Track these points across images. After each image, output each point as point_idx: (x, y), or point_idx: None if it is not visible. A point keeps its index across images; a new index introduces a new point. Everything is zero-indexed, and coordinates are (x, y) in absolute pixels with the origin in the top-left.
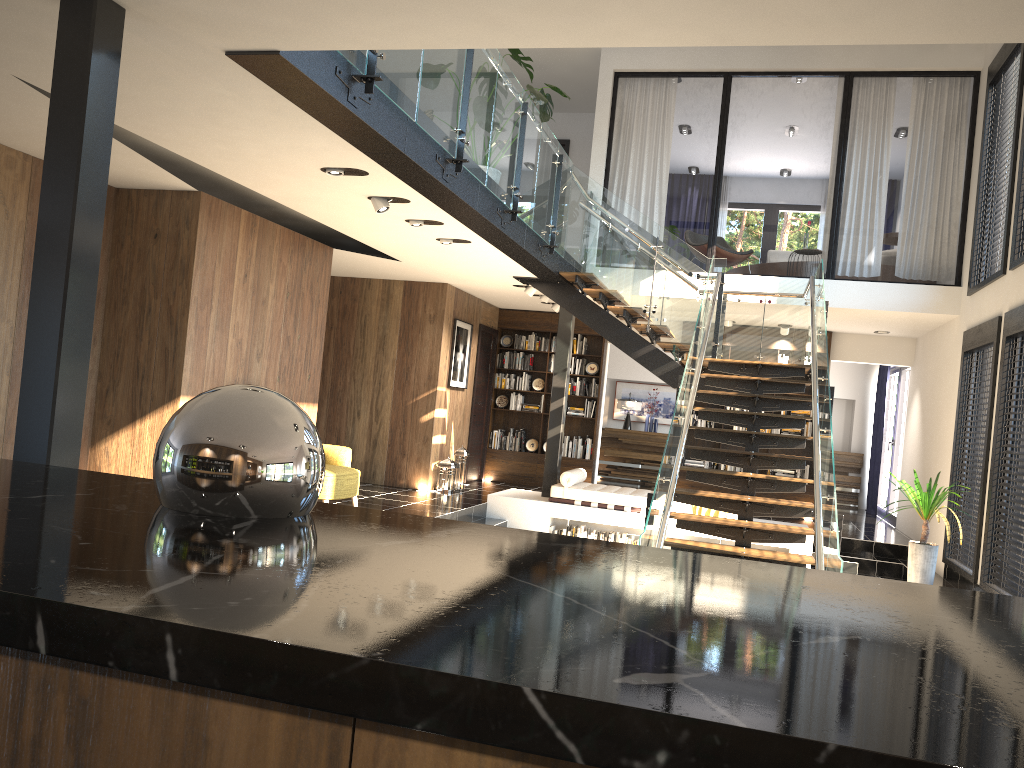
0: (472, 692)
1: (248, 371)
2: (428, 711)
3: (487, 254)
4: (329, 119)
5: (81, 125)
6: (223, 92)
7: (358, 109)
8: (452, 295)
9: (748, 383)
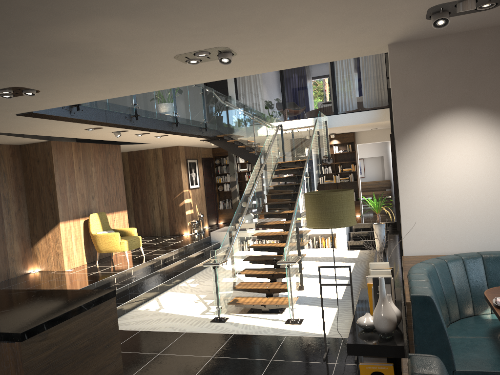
0: None
1: (89, 205)
2: None
3: (180, 136)
4: (69, 120)
5: None
6: (27, 121)
7: (77, 116)
8: (183, 150)
9: (296, 170)
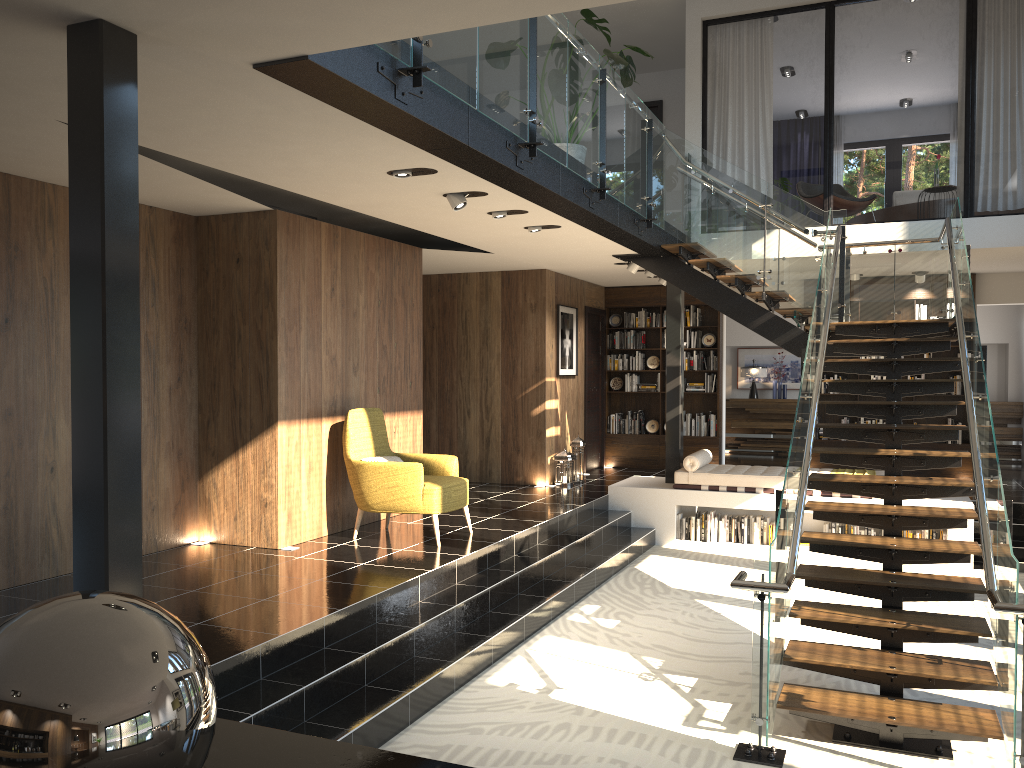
0: None
1: (346, 387)
2: None
3: (580, 236)
4: (380, 121)
5: (101, 169)
6: (265, 108)
7: (409, 105)
8: (552, 280)
9: (883, 346)
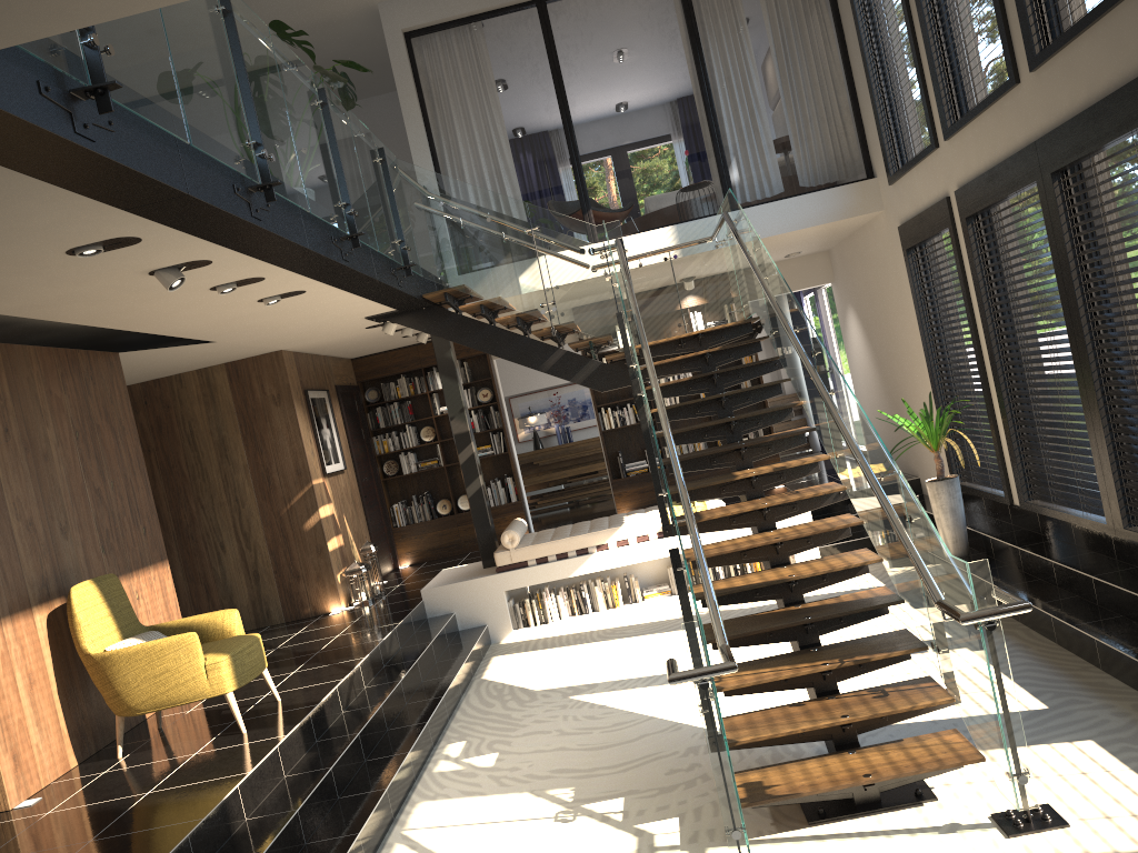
0: None
1: (57, 557)
2: None
3: (329, 300)
4: (55, 171)
5: None
6: None
7: (97, 143)
8: (292, 362)
9: (695, 360)
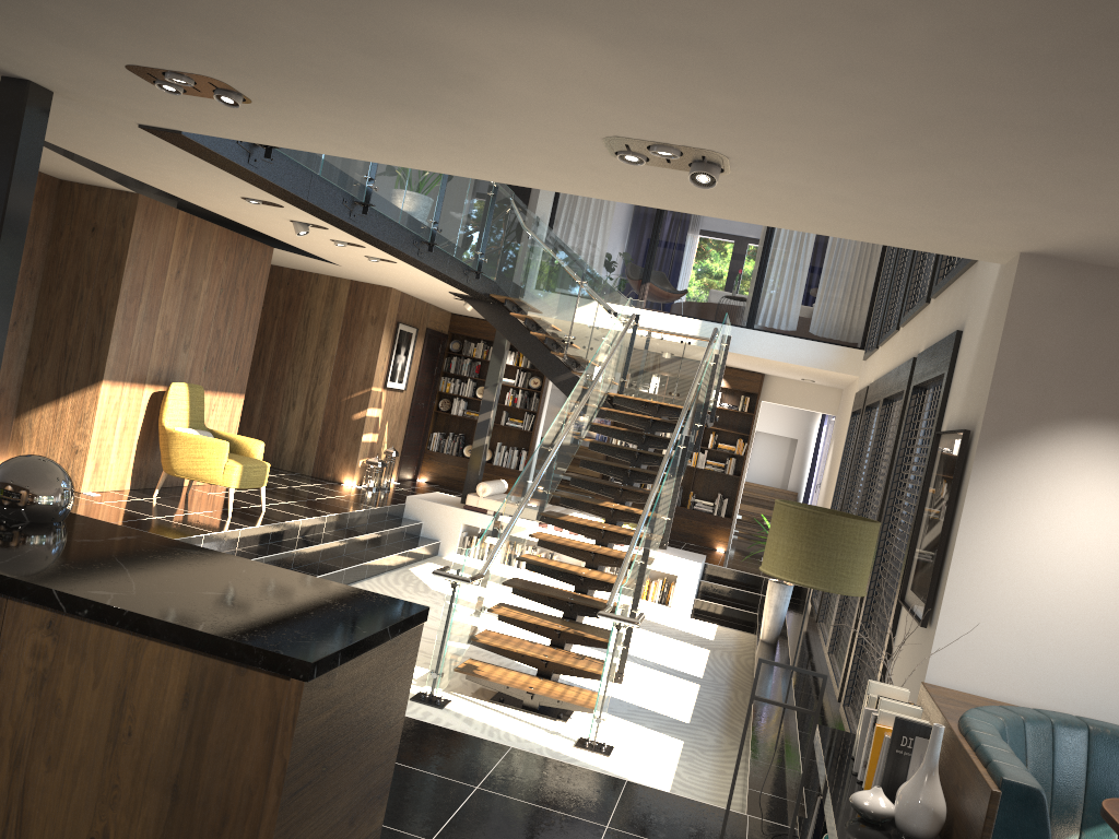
0: (39, 589)
1: (174, 360)
2: (26, 594)
3: (416, 273)
4: (235, 172)
5: (8, 186)
6: (143, 143)
7: (259, 169)
8: (397, 299)
9: (643, 420)
